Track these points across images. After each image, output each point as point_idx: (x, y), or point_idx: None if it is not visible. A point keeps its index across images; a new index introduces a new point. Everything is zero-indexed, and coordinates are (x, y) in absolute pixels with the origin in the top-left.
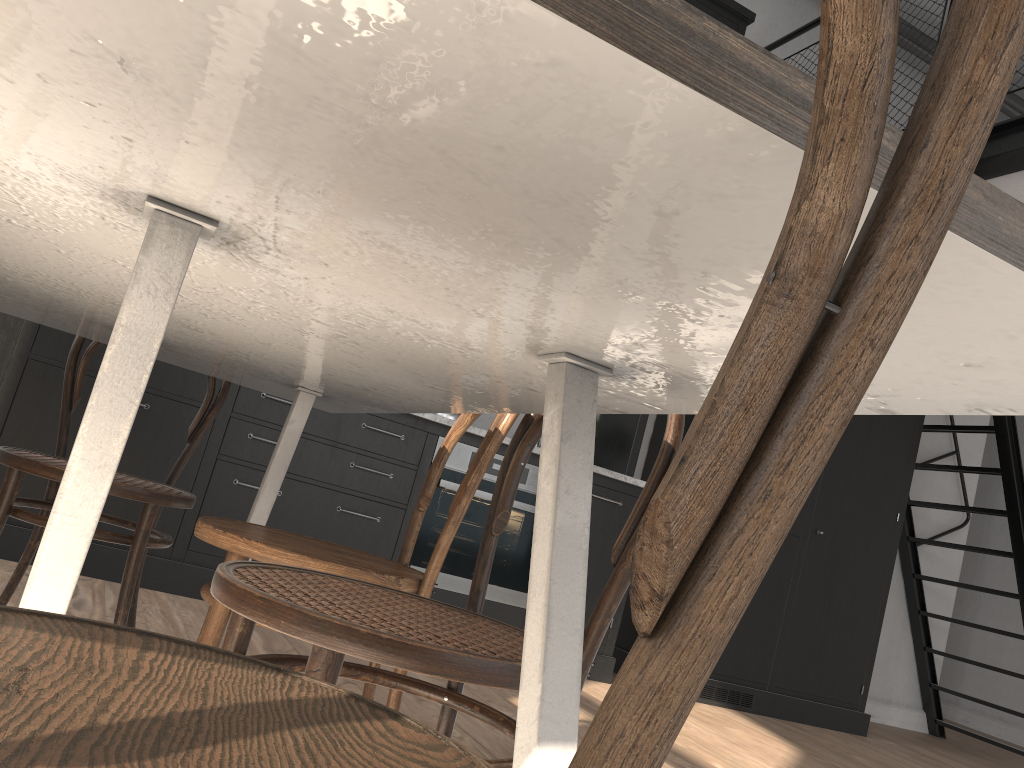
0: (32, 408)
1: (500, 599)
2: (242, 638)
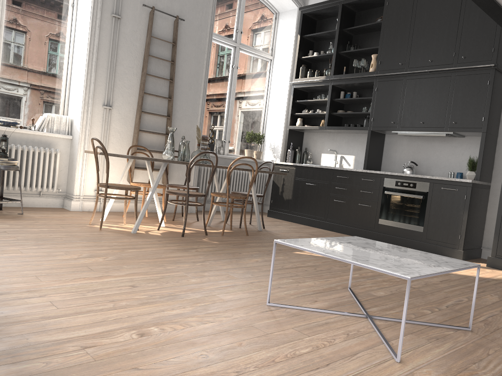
0: (297, 189)
1: (412, 229)
2: (185, 198)
